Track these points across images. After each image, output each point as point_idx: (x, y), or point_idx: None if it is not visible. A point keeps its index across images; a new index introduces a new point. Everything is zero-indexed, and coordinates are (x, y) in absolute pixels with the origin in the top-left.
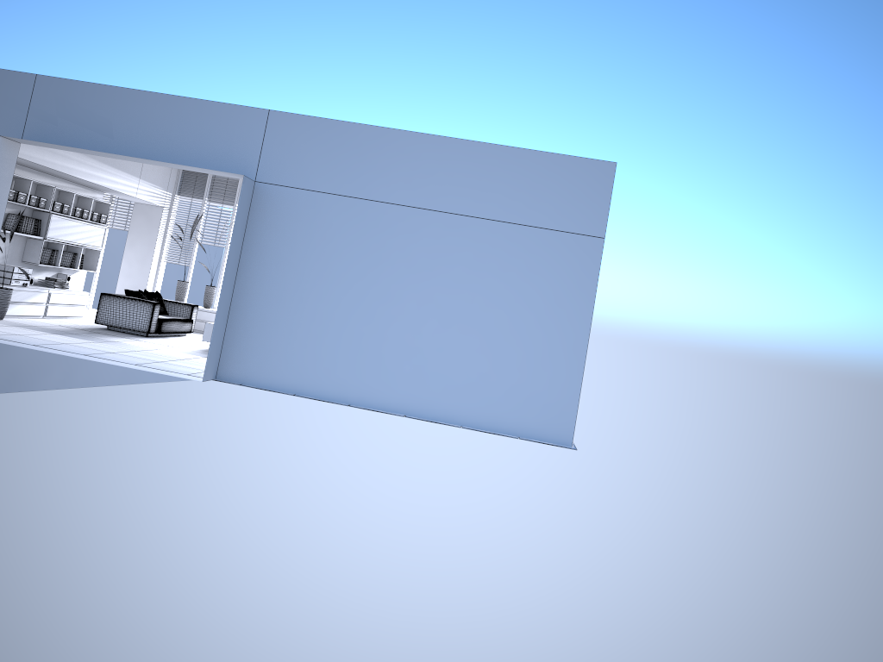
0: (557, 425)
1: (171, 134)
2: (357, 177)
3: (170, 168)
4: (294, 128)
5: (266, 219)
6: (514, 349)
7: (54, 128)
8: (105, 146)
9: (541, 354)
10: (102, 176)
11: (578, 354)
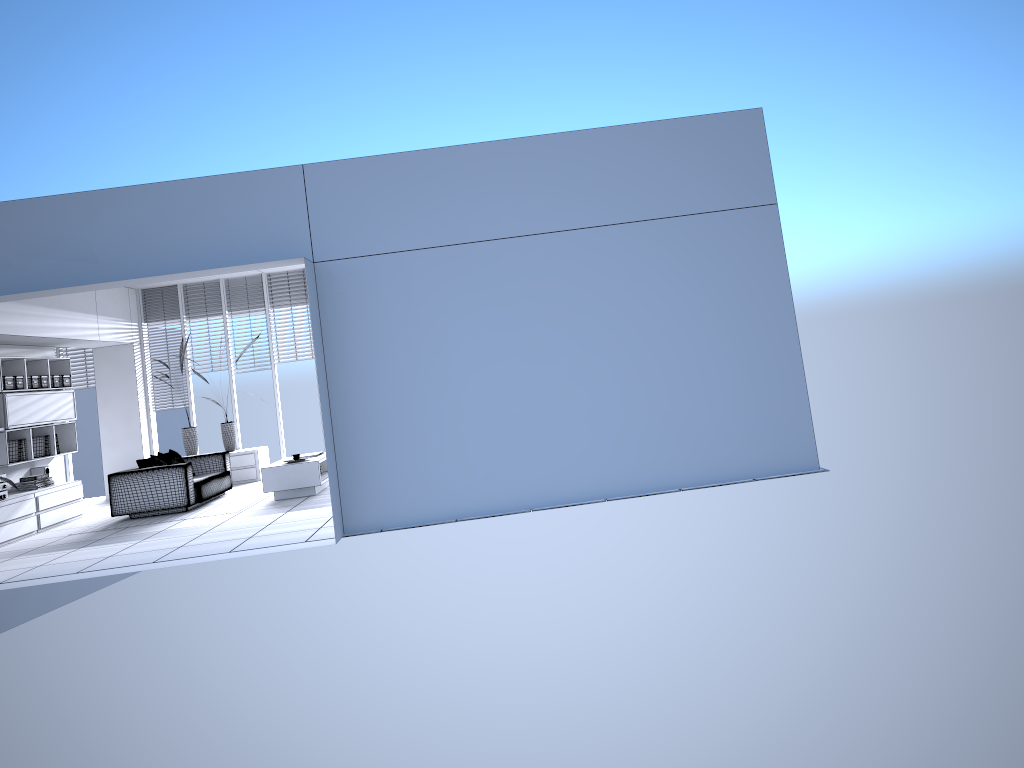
0: (794, 448)
1: (178, 233)
2: (447, 219)
3: (126, 292)
4: (343, 178)
5: (344, 307)
6: (712, 373)
7: (9, 272)
8: (91, 275)
9: (748, 368)
10: (54, 325)
11: (791, 354)
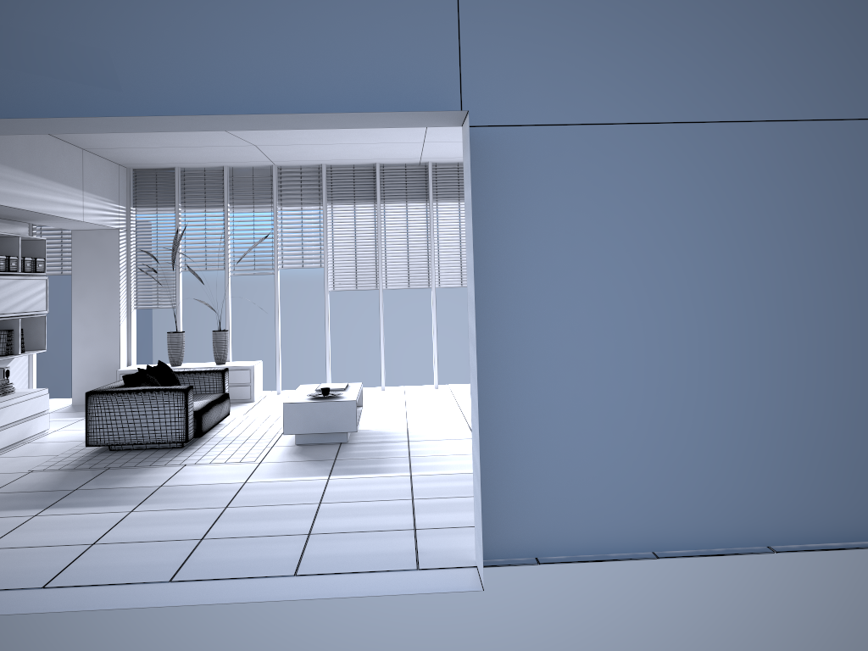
0: None
1: (252, 57)
2: (673, 81)
3: (117, 169)
4: (519, 0)
5: (503, 201)
6: None
7: None
8: (106, 108)
9: None
10: (31, 195)
11: None
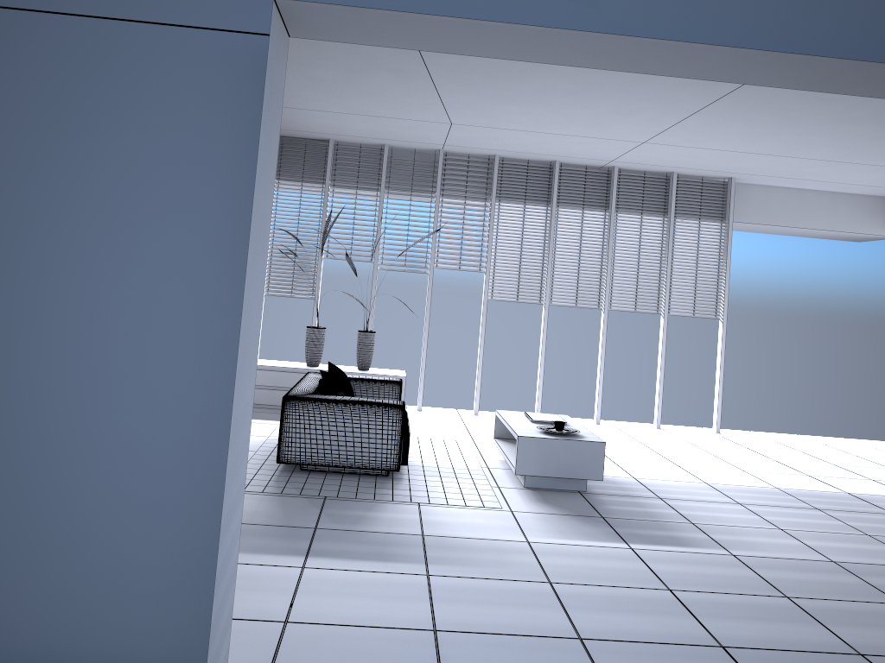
0: None
1: None
2: None
3: None
4: None
5: None
6: None
7: None
8: None
9: None
10: None
11: None
